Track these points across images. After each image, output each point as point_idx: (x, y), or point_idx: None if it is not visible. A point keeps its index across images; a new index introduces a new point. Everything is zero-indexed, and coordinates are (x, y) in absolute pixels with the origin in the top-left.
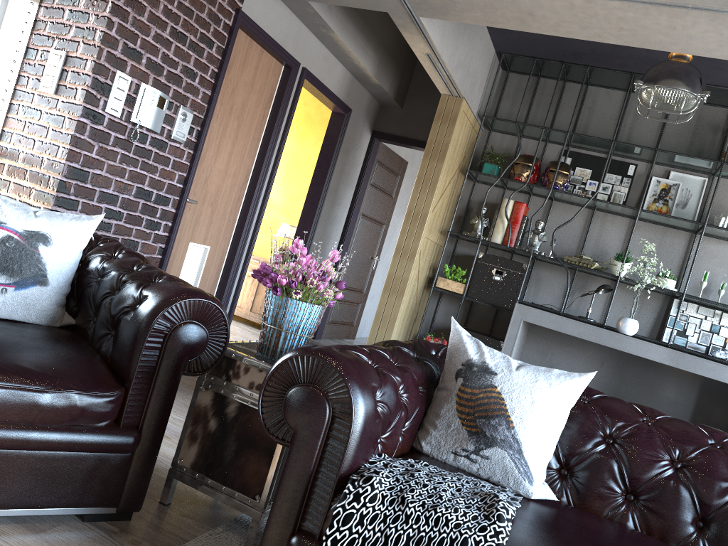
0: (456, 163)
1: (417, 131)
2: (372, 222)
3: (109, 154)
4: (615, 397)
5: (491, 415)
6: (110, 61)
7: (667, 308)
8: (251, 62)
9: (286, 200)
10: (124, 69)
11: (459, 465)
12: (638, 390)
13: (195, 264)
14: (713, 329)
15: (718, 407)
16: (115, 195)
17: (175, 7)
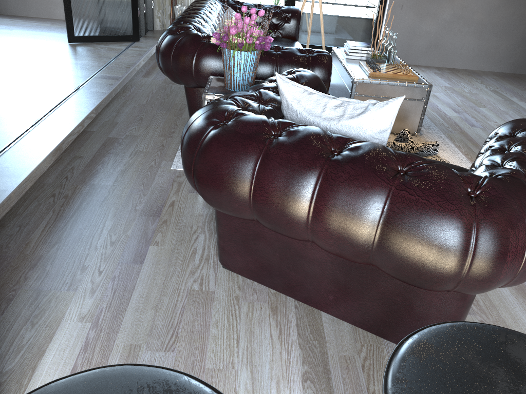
0: None
1: None
2: None
3: None
4: None
5: None
6: None
7: None
8: None
9: None
10: None
11: None
12: None
13: None
14: None
15: None
16: None
17: None
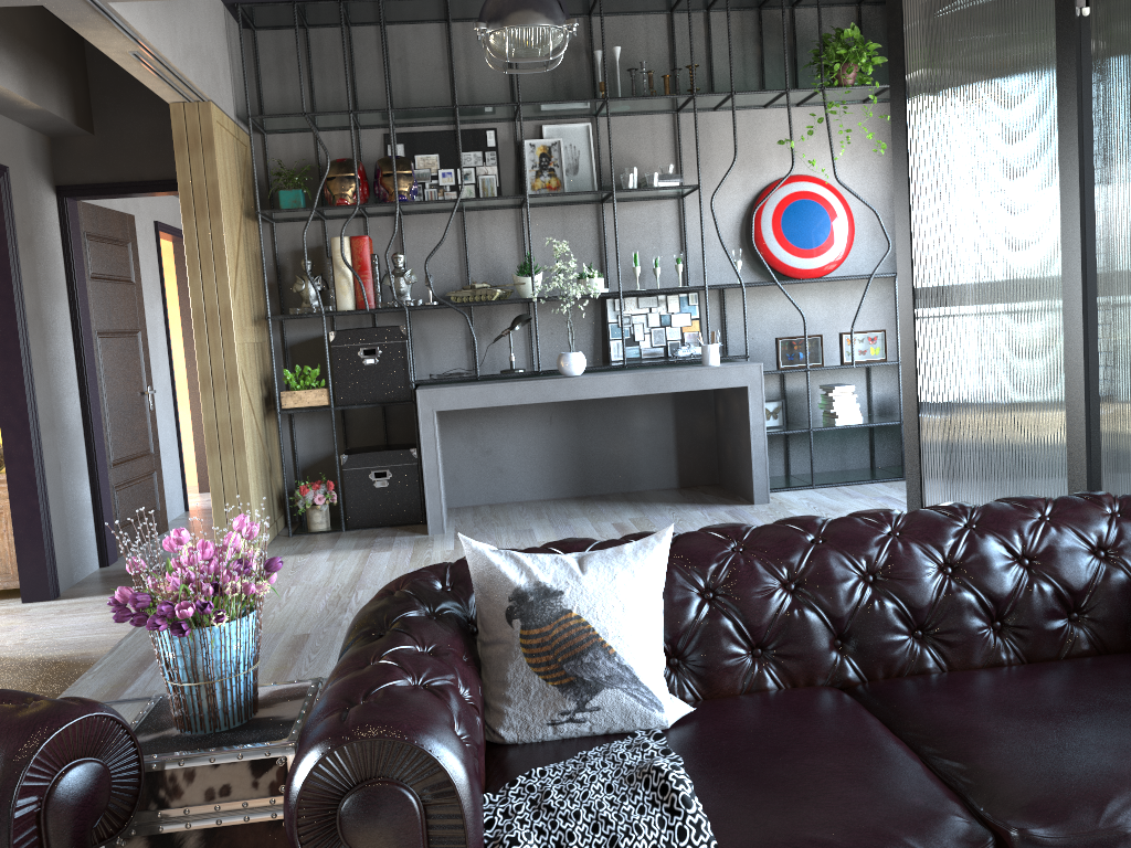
0: (236, 207)
1: (139, 165)
2: (120, 337)
3: None
4: (581, 455)
5: (581, 651)
6: None
7: (602, 314)
8: None
9: None
10: None
11: (564, 735)
12: (605, 435)
13: None
14: (664, 322)
15: (700, 416)
16: None
17: None
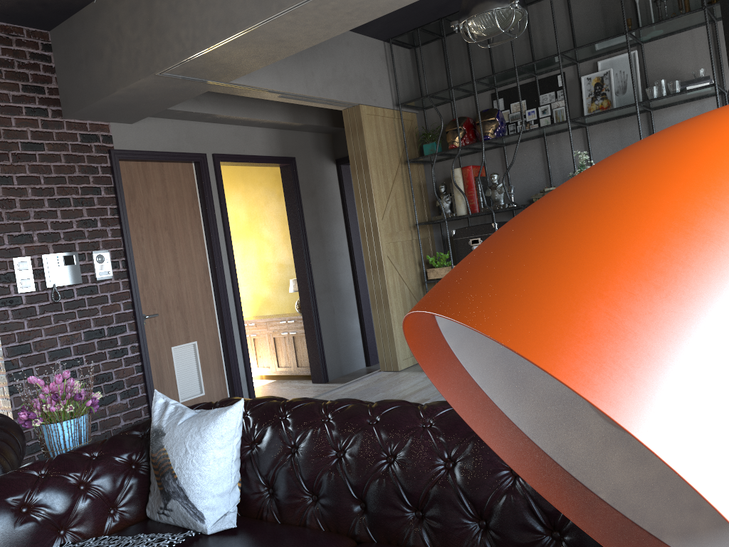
0: (392, 160)
1: None
2: None
3: (41, 321)
4: None
5: (165, 472)
6: (3, 255)
7: None
8: (154, 179)
9: (292, 256)
10: (20, 253)
11: (165, 521)
12: None
13: (190, 361)
14: None
15: None
16: (65, 348)
17: (44, 183)
